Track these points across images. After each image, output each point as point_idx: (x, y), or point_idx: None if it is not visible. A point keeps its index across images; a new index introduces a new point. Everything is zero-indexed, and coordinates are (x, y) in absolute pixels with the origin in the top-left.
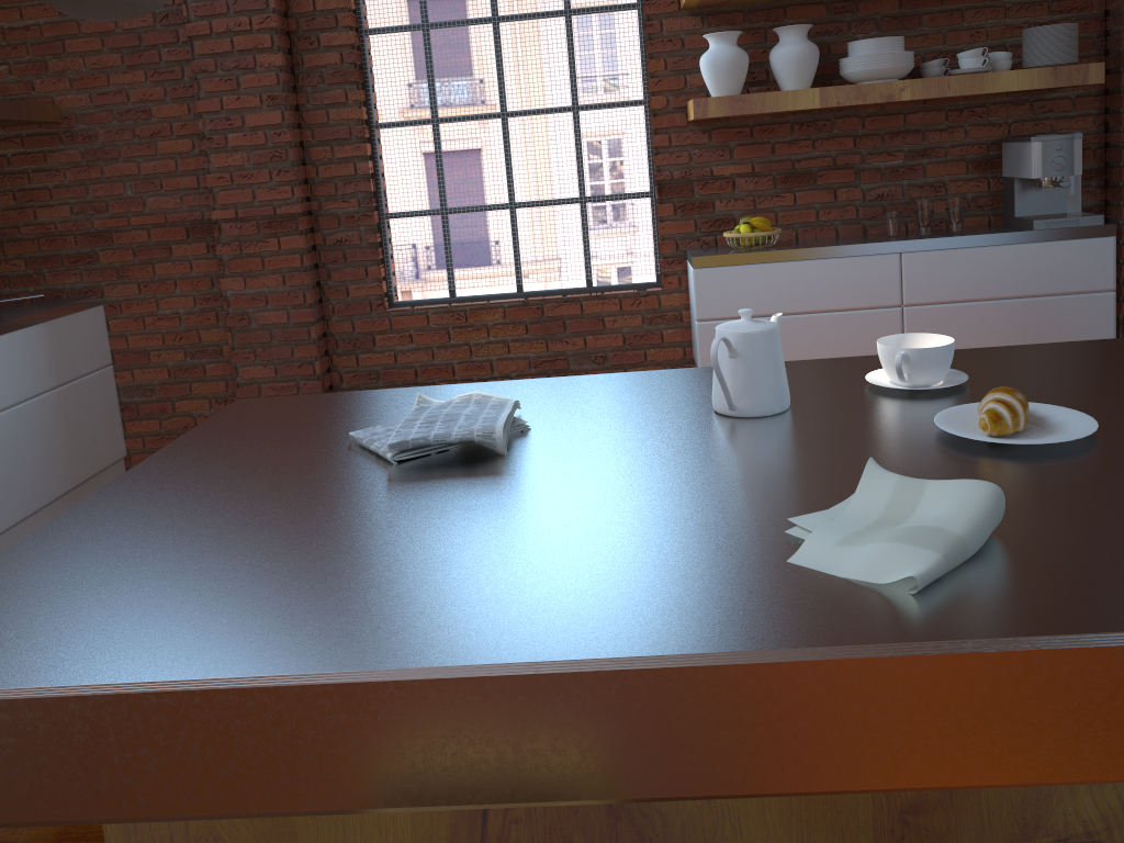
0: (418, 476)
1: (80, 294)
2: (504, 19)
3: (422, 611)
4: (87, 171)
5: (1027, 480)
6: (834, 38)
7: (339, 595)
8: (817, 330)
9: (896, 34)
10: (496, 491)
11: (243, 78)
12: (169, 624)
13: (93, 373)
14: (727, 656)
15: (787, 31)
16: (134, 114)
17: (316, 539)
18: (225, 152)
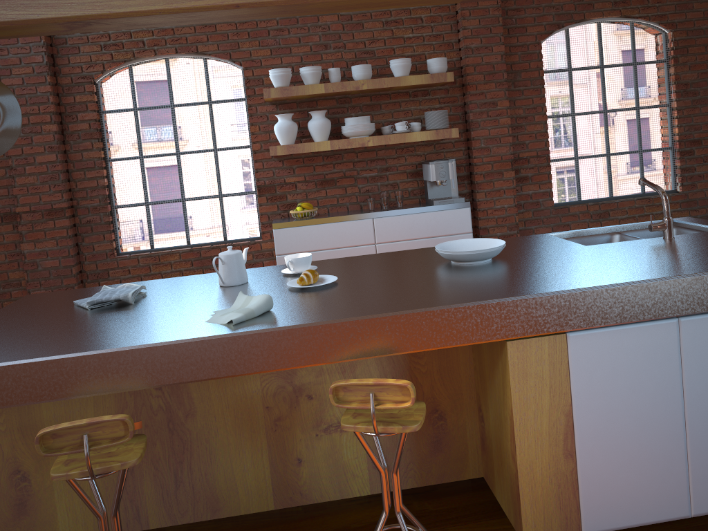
0: (97, 312)
1: None
2: (177, 105)
3: (85, 342)
4: None
5: (298, 297)
6: (341, 115)
7: (59, 342)
8: (335, 257)
9: (370, 113)
10: (124, 313)
11: (34, 137)
12: (0, 353)
13: None
14: (170, 342)
15: (314, 113)
16: None
17: (54, 331)
18: (24, 176)
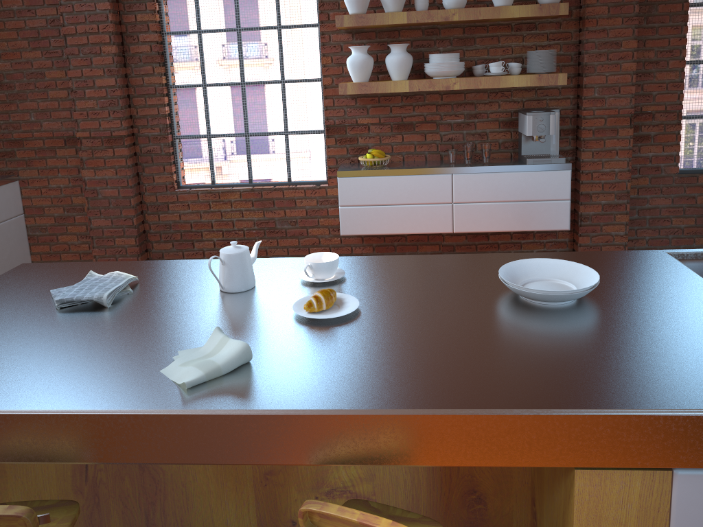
0: (62, 317)
1: (6, 174)
2: (243, 29)
3: (4, 385)
4: (9, 106)
5: (297, 336)
6: (427, 49)
7: None
8: (405, 214)
9: (461, 48)
10: (86, 327)
11: (94, 59)
12: None
13: (11, 219)
14: (95, 411)
15: (394, 47)
16: (35, 75)
17: None
18: (84, 99)
